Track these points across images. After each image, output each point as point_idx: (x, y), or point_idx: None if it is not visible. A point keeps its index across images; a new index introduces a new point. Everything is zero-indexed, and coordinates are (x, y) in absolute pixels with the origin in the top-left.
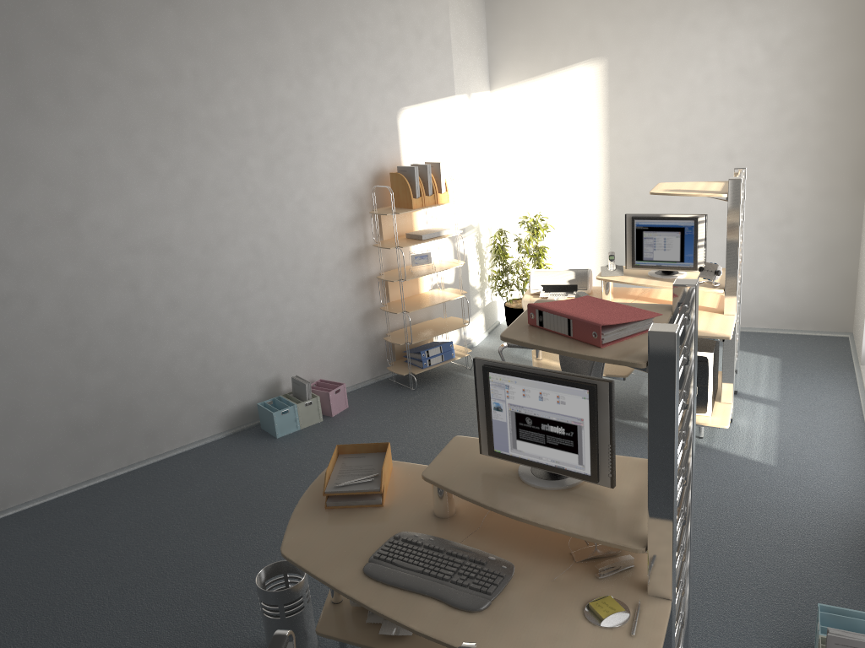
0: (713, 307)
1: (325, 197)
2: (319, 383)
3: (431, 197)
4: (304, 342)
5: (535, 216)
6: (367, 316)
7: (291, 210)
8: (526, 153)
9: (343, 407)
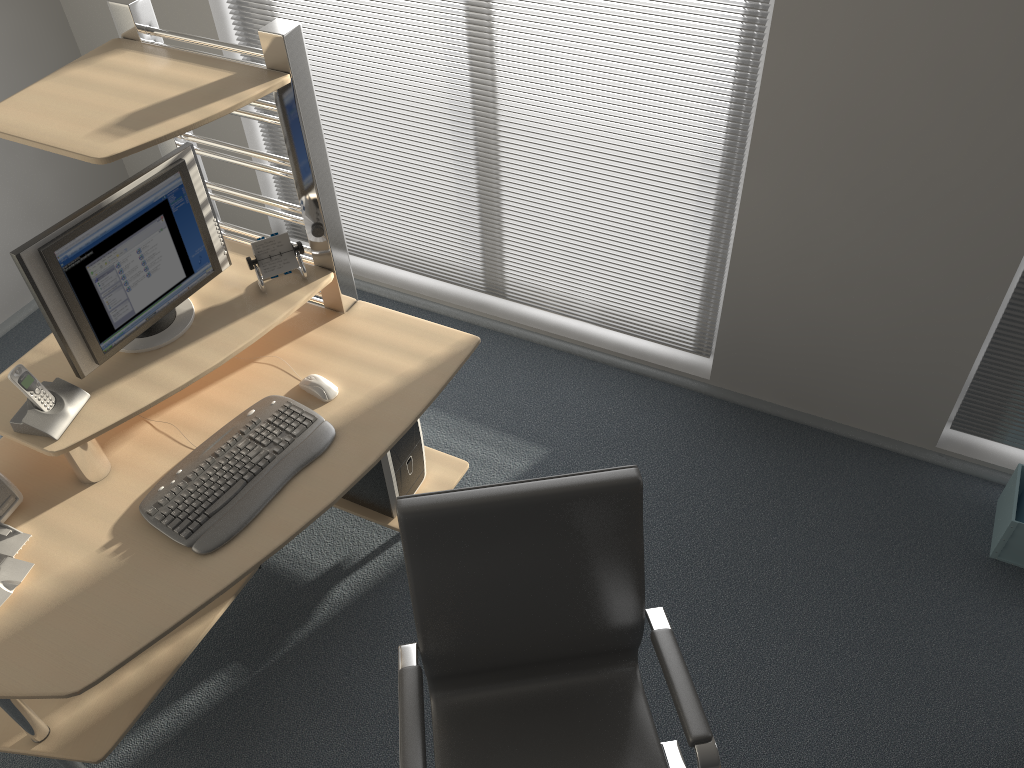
0: (291, 315)
1: None
2: None
3: None
4: None
5: None
6: None
7: None
8: None
9: None
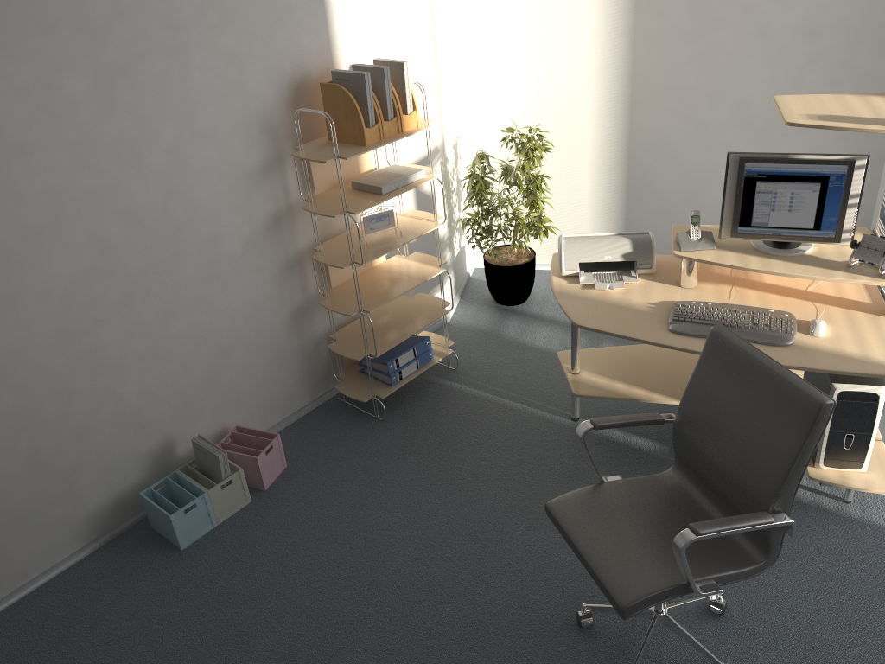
0: (865, 301)
1: (214, 133)
2: (237, 434)
3: (392, 123)
4: (205, 376)
5: (530, 131)
6: (298, 314)
7: (156, 165)
8: (506, 30)
9: (279, 469)
